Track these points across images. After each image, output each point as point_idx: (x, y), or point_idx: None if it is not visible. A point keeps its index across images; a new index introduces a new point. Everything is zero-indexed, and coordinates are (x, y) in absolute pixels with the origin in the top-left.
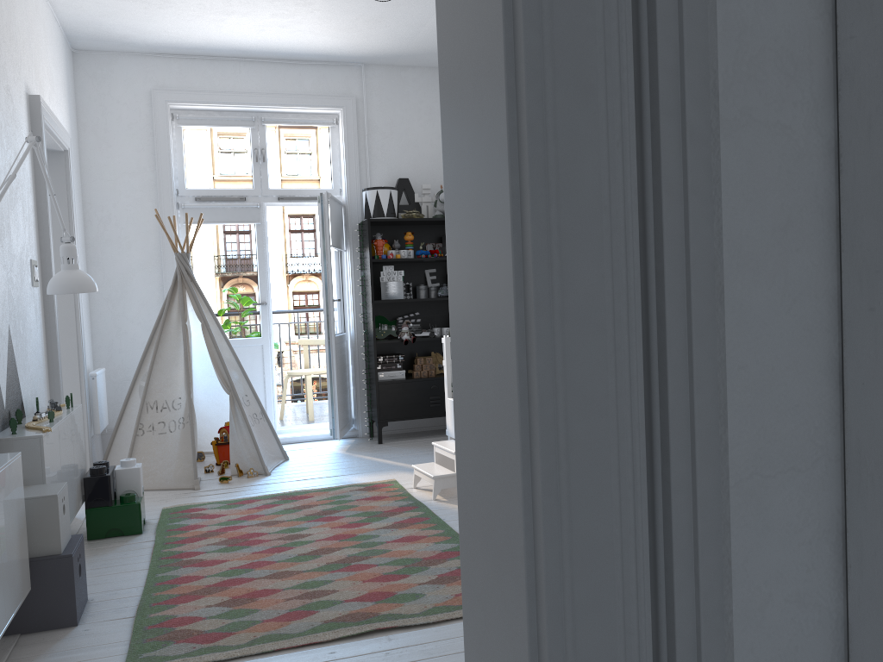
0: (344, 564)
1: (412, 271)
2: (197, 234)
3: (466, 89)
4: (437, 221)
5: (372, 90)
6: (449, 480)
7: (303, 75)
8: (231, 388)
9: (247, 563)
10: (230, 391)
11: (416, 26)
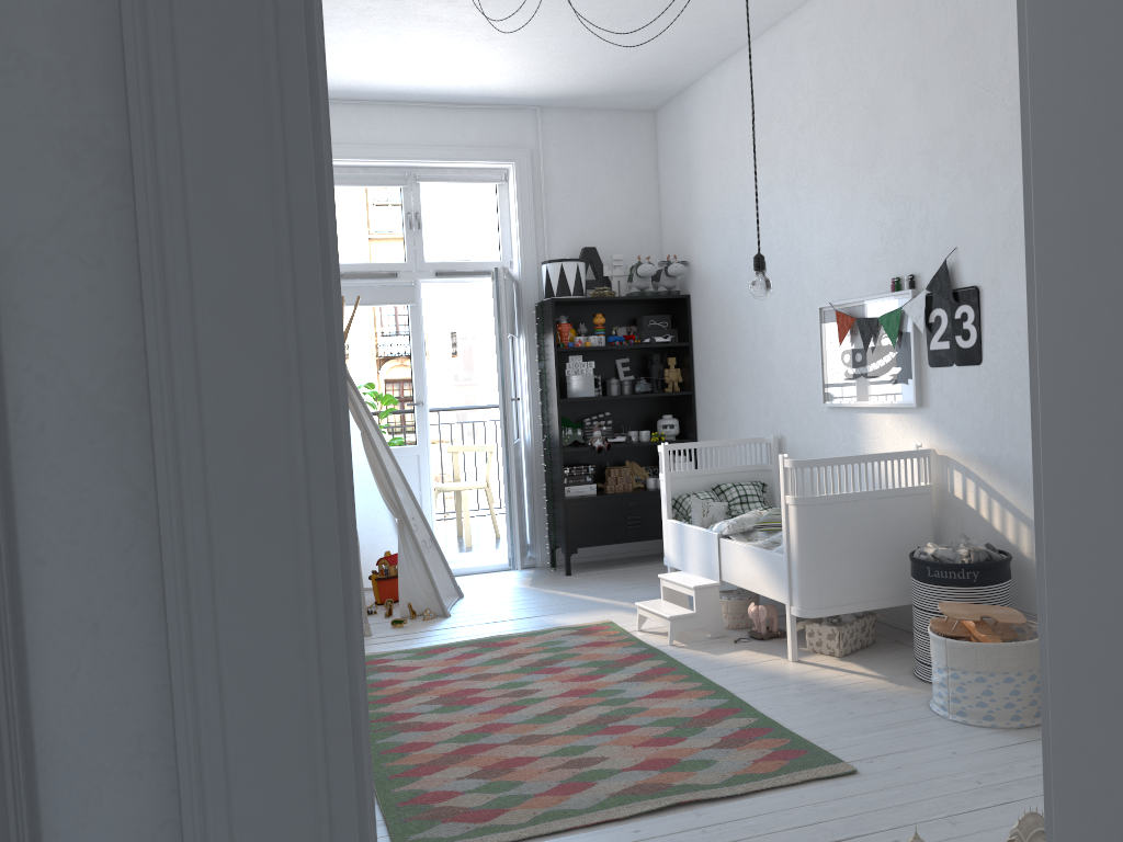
0: (599, 725)
1: (600, 362)
2: (351, 321)
3: (1102, 238)
4: (634, 299)
5: (549, 138)
6: (688, 621)
7: (466, 122)
8: (400, 510)
9: (479, 726)
10: (398, 514)
11: (615, 62)
